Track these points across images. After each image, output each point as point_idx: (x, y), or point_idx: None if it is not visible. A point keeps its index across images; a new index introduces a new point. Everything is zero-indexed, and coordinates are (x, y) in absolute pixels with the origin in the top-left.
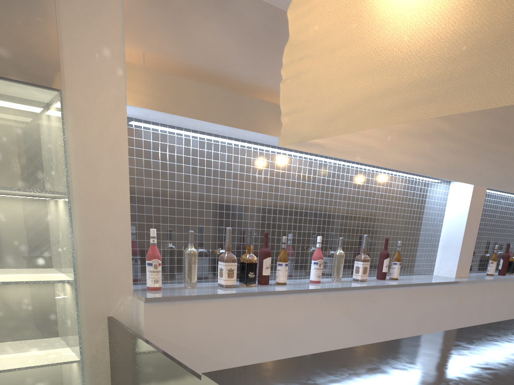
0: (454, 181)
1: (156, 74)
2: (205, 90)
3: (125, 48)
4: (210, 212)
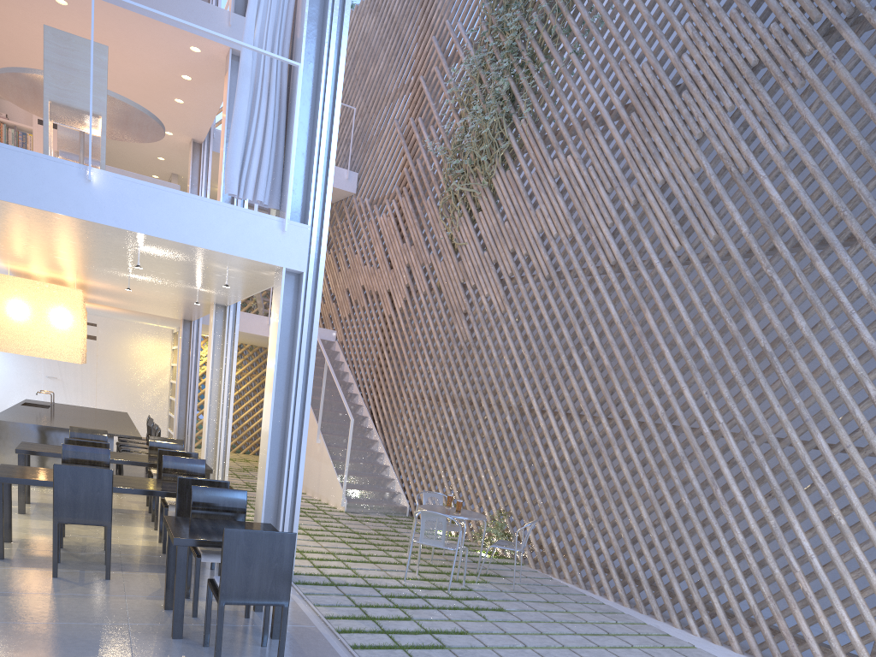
0: None
1: None
2: None
3: None
4: None
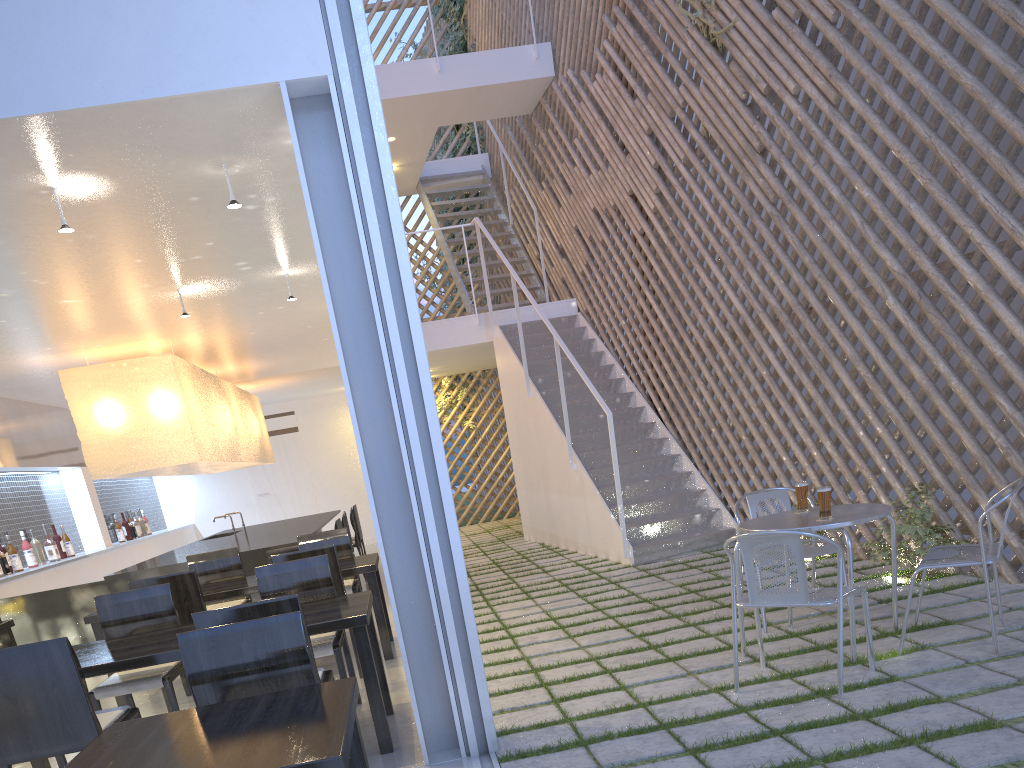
0: (62, 470)
1: None
2: None
3: None
4: None
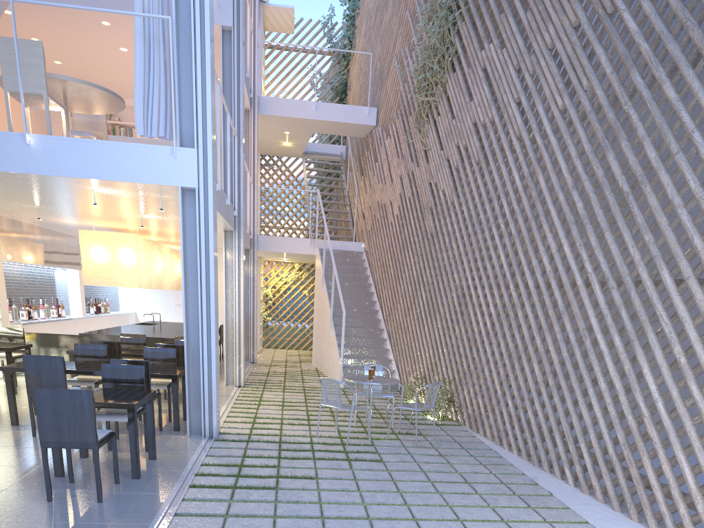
0: (68, 269)
1: (6, 250)
2: (14, 252)
3: (1, 244)
4: (8, 291)
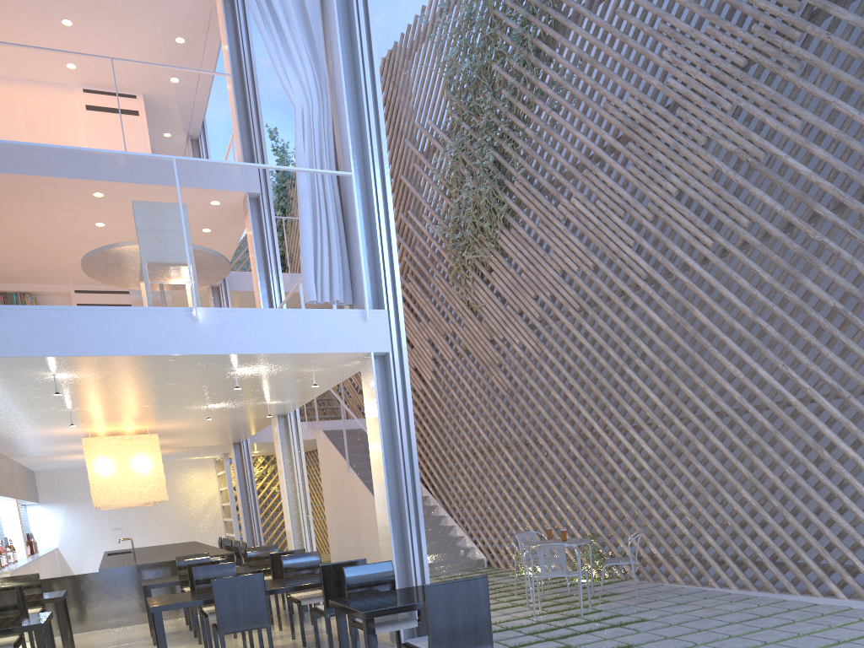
0: (0, 500)
1: None
2: None
3: None
4: None
